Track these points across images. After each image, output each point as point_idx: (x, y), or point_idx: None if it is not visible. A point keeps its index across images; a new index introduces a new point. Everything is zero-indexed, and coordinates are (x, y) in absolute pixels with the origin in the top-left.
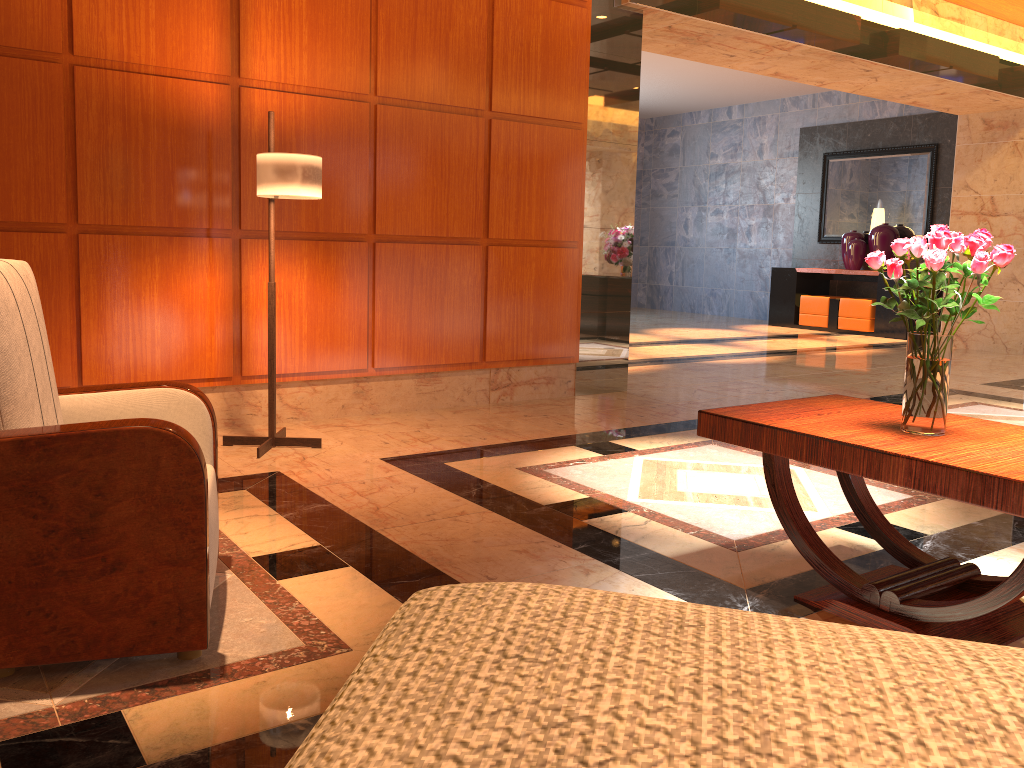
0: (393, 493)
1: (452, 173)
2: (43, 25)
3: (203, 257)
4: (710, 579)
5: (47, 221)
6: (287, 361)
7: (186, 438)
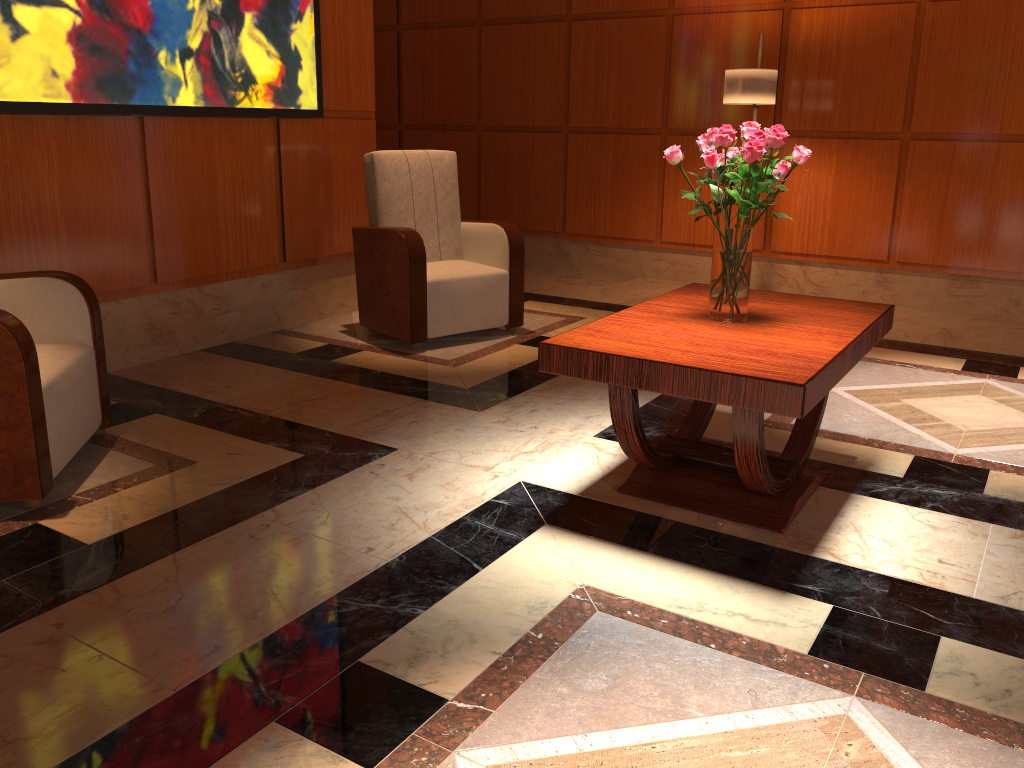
0: None
1: (1015, 64)
2: None
3: None
4: (677, 421)
5: (649, 127)
6: (808, 243)
7: (407, 238)
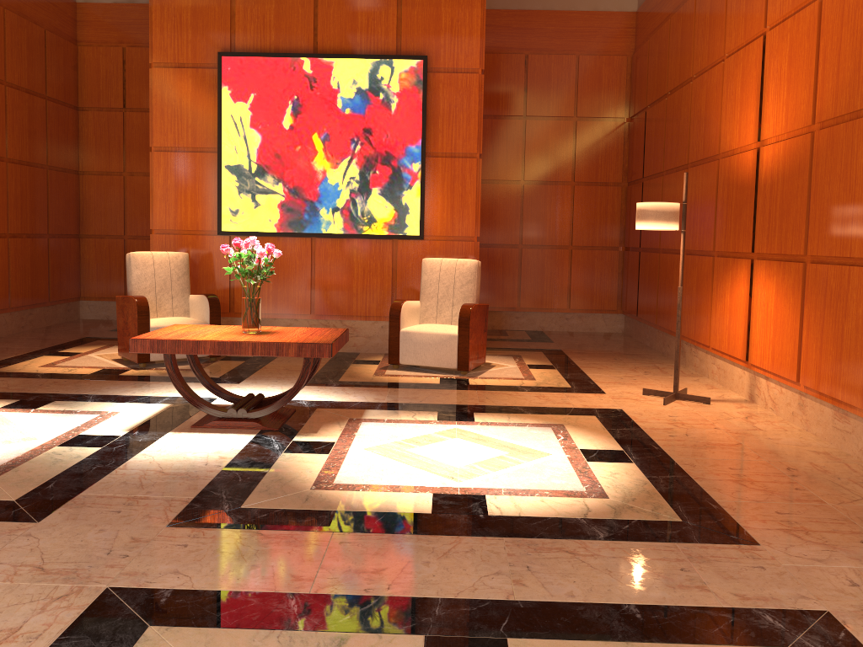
0: (533, 399)
1: (857, 185)
2: (714, 141)
3: (741, 272)
4: (334, 407)
5: (709, 250)
6: (763, 358)
7: (392, 304)
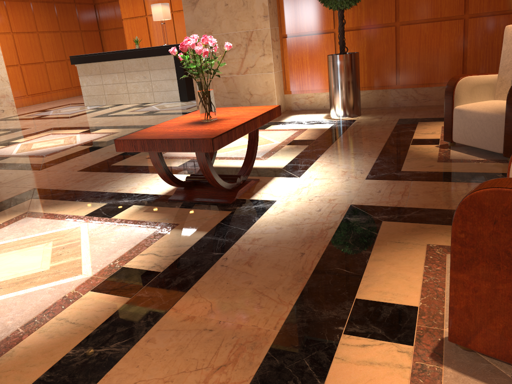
0: None
1: None
2: None
3: None
4: (228, 218)
5: None
6: None
7: None
